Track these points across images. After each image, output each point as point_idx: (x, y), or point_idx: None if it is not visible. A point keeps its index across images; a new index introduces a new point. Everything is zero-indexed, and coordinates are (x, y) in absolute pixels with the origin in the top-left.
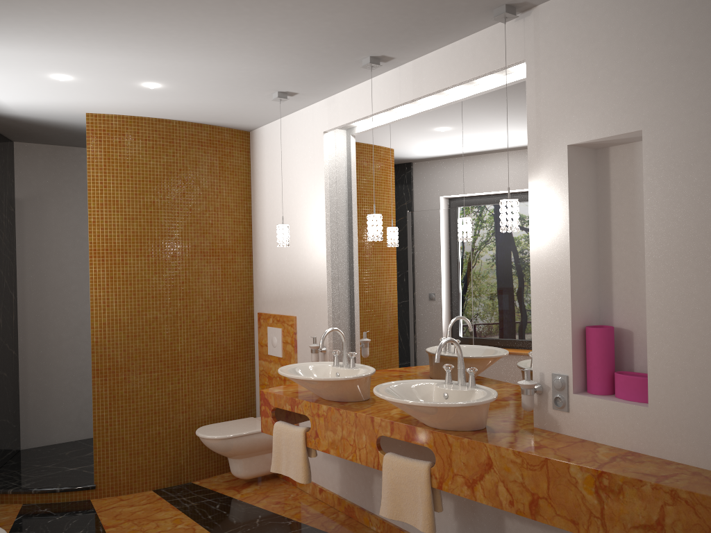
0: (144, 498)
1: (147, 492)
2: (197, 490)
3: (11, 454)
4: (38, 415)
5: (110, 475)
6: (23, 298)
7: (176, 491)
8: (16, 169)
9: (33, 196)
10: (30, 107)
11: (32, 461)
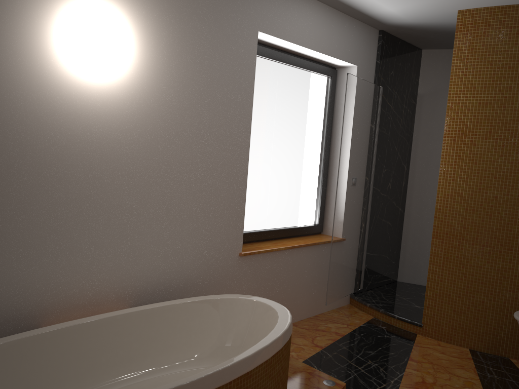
0: (457, 352)
1: (463, 348)
2: (508, 367)
3: (387, 281)
4: (412, 260)
5: (434, 321)
6: (413, 170)
7: (489, 359)
8: (421, 71)
9: (431, 92)
10: (413, 12)
11: (397, 291)
